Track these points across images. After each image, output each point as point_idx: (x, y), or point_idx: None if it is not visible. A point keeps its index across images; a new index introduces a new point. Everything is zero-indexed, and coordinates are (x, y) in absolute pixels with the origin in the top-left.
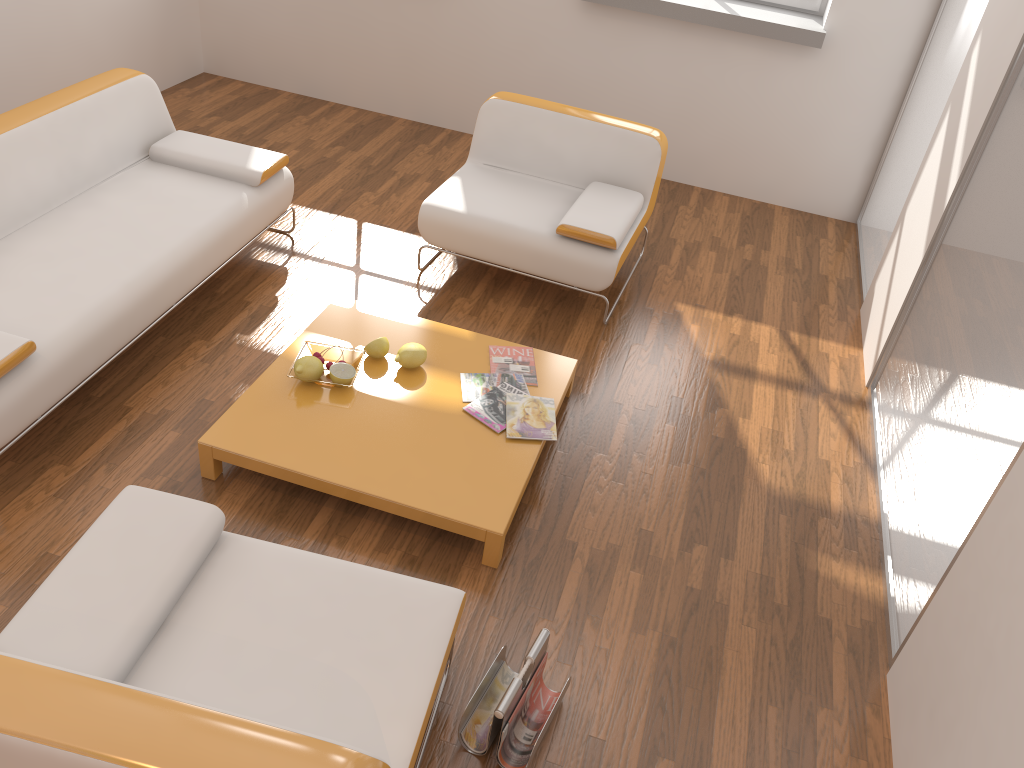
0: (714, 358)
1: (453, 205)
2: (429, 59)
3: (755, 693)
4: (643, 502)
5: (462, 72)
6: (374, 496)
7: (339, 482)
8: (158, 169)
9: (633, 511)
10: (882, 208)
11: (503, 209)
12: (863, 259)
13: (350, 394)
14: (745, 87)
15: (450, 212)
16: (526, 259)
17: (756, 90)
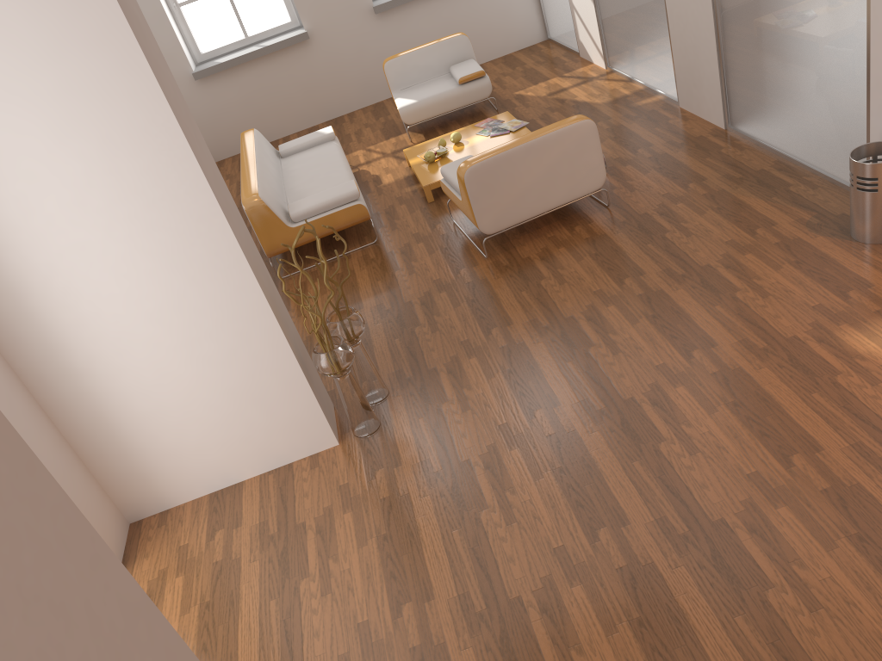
0: (546, 94)
1: (410, 102)
2: (318, 86)
3: (648, 129)
4: None
5: (337, 82)
6: None
7: None
8: (291, 157)
9: None
10: (558, 17)
11: (429, 92)
12: (564, 43)
13: (450, 156)
14: (467, 9)
15: (412, 105)
16: (453, 102)
17: (472, 7)
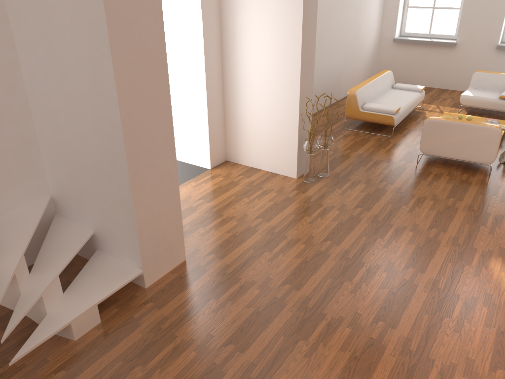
0: None
1: (469, 94)
2: (446, 70)
3: None
4: None
5: (456, 73)
6: None
7: None
8: (396, 89)
9: None
10: None
11: (482, 95)
12: None
13: None
14: None
15: (468, 96)
16: (490, 105)
17: None
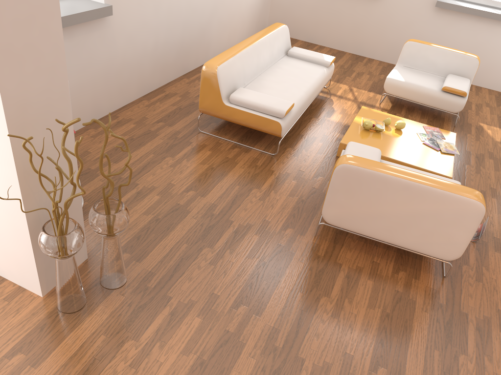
0: (500, 141)
1: (398, 78)
2: (364, 29)
3: None
4: (489, 180)
5: (377, 34)
6: (404, 163)
7: (391, 158)
8: (292, 59)
9: (486, 182)
10: None
11: (417, 81)
12: None
13: (382, 134)
14: None
15: (398, 80)
16: (427, 99)
17: None
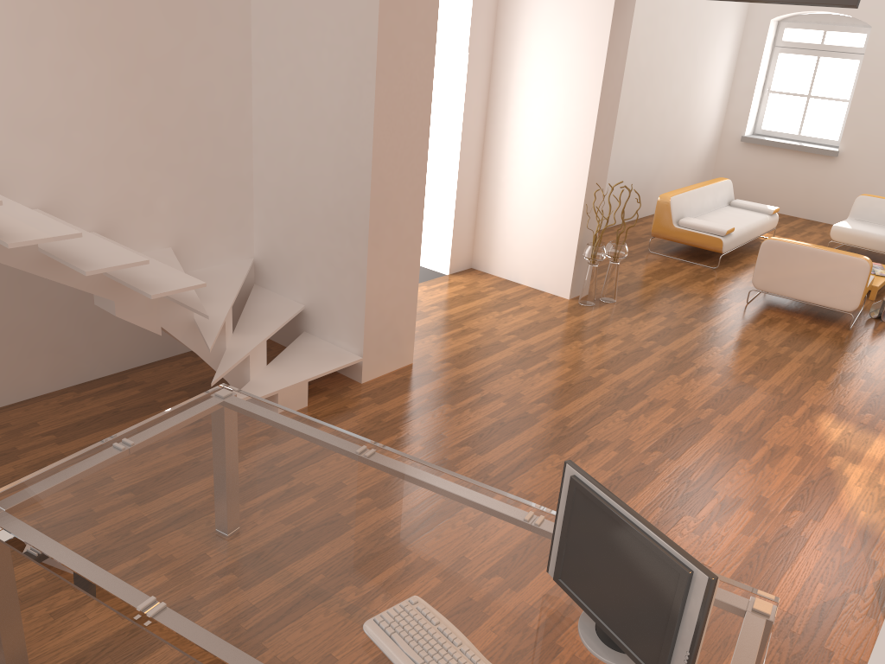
0: None
1: (845, 226)
2: (819, 192)
3: None
4: None
5: (835, 198)
6: None
7: None
8: (734, 208)
9: None
10: None
11: (866, 229)
12: None
13: None
14: None
15: (844, 228)
16: (875, 245)
17: None
